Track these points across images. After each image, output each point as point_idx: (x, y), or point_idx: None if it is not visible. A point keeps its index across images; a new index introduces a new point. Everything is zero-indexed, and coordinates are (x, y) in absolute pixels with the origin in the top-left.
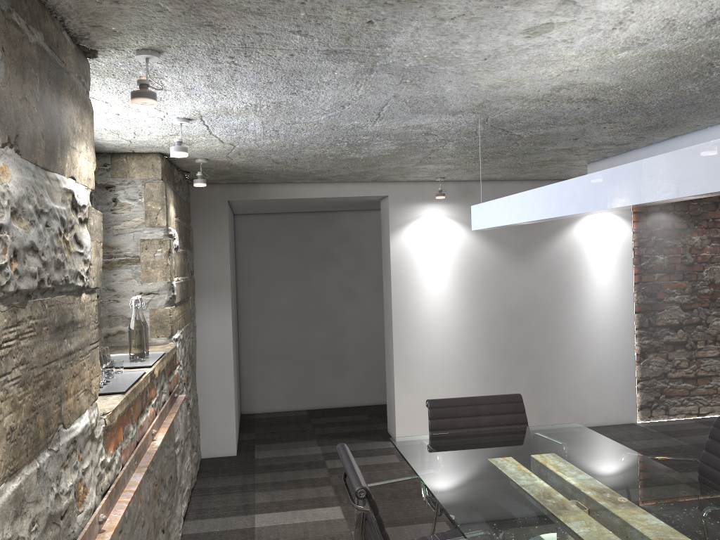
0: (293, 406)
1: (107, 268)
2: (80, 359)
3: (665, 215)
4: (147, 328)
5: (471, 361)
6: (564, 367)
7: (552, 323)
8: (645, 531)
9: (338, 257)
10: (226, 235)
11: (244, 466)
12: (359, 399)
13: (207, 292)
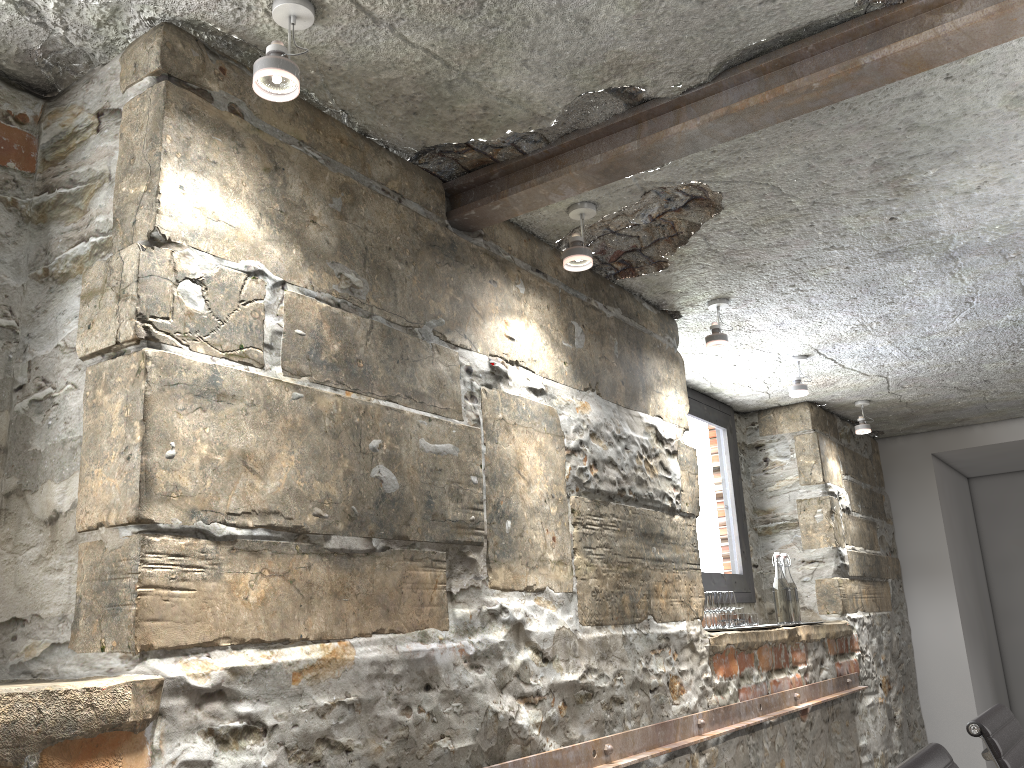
0: None
1: (764, 535)
2: (673, 570)
3: None
4: (795, 590)
5: None
6: None
7: None
8: None
9: None
10: (934, 498)
11: None
12: None
13: (919, 576)
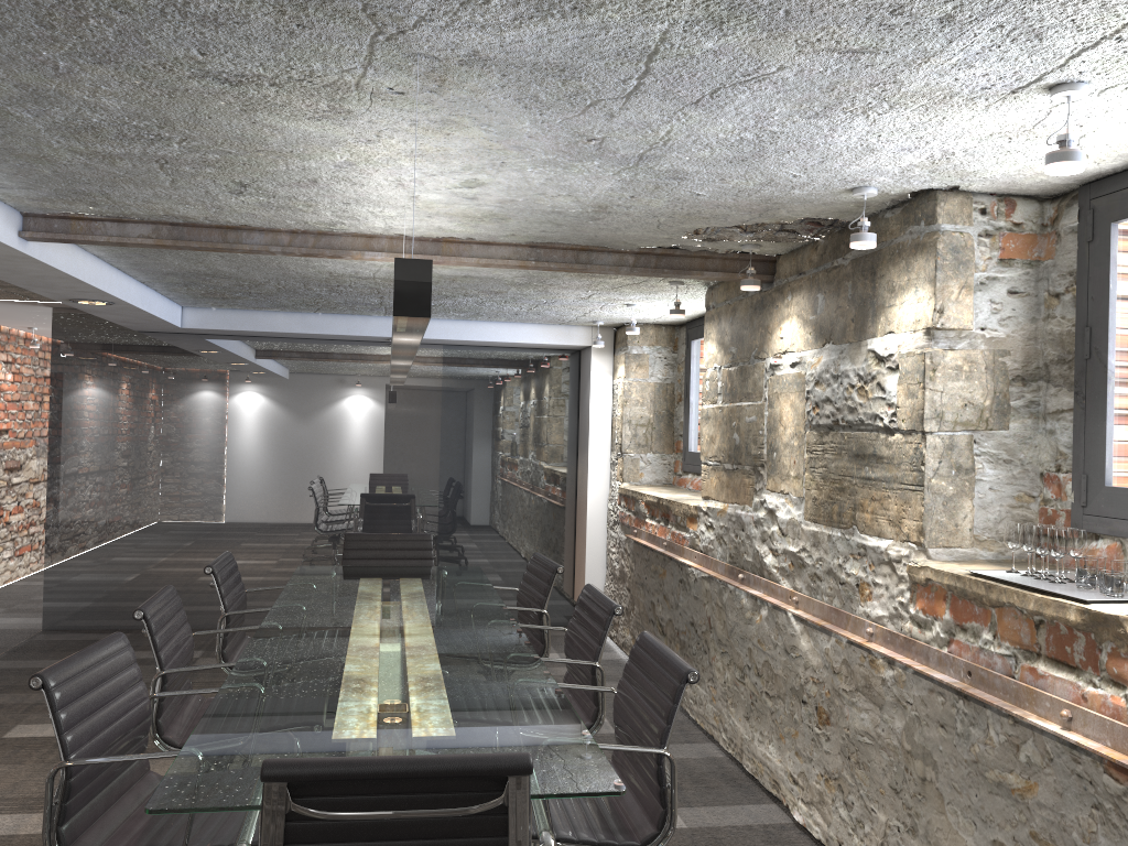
0: None
1: None
2: (882, 489)
3: None
4: None
5: None
6: None
7: None
8: (376, 660)
9: None
10: None
11: None
12: None
13: None
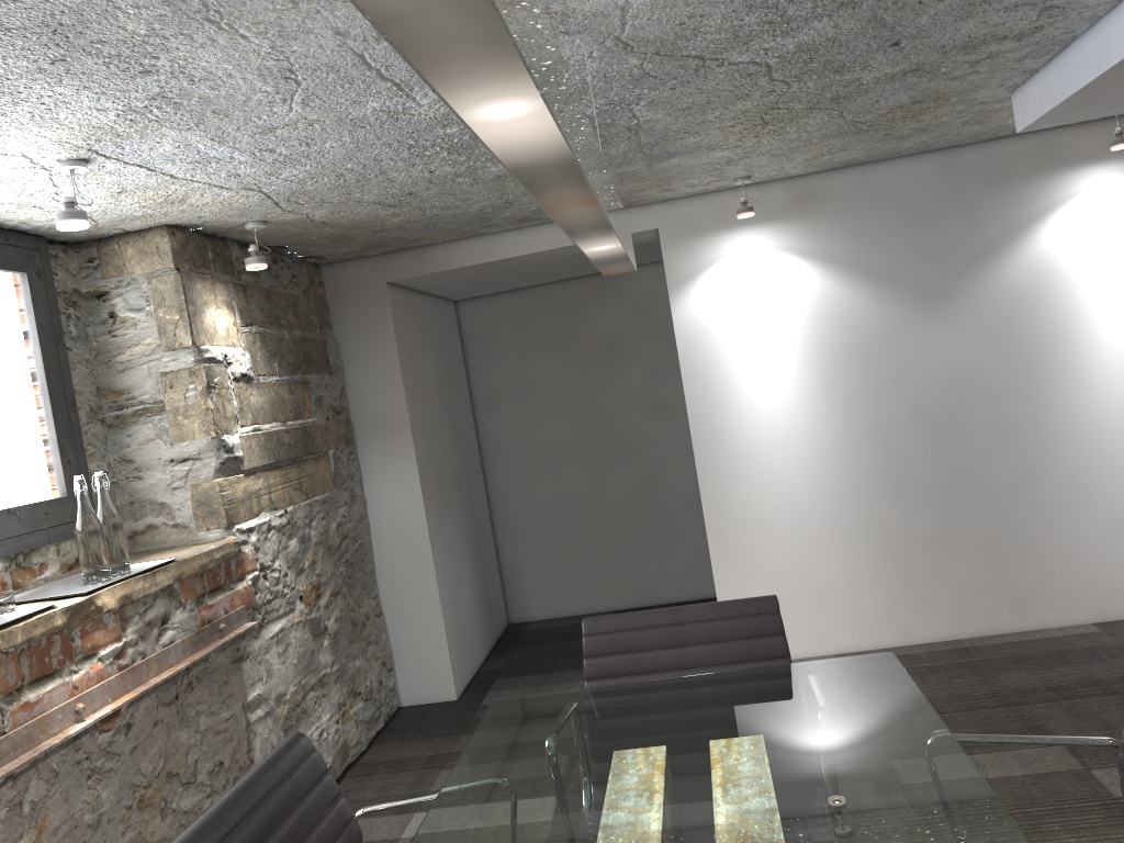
0: (592, 605)
1: (117, 427)
2: None
3: None
4: (117, 525)
5: (855, 512)
6: (1053, 507)
7: (1016, 423)
8: None
9: (636, 348)
10: (391, 340)
11: (455, 720)
12: (703, 587)
13: (375, 437)
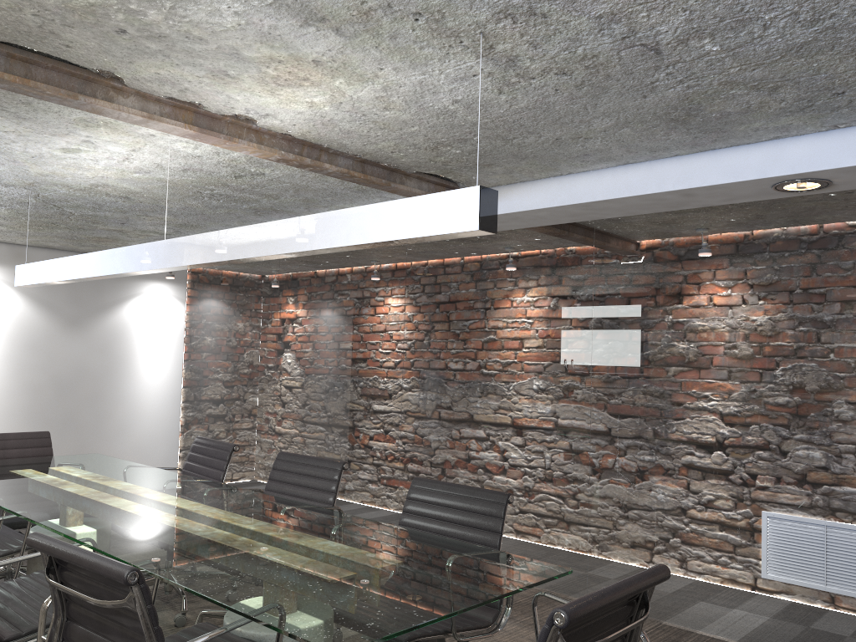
0: None
1: None
2: None
3: (211, 300)
4: None
5: (9, 430)
6: (110, 436)
7: (101, 393)
8: (117, 487)
9: None
10: None
11: None
12: None
13: None
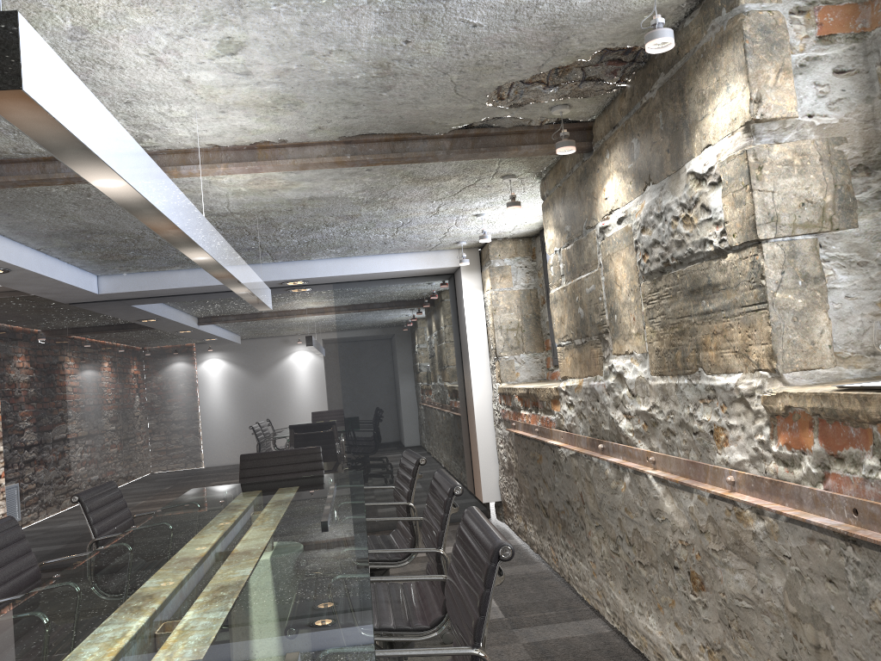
0: None
1: None
2: (723, 320)
3: None
4: None
5: None
6: None
7: None
8: (186, 572)
9: None
10: None
11: None
12: None
13: None
